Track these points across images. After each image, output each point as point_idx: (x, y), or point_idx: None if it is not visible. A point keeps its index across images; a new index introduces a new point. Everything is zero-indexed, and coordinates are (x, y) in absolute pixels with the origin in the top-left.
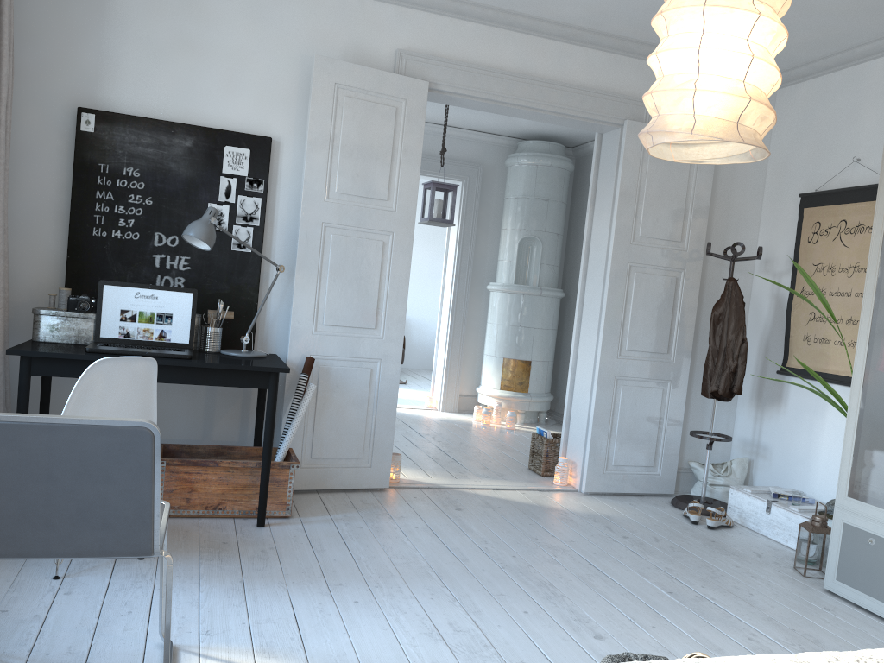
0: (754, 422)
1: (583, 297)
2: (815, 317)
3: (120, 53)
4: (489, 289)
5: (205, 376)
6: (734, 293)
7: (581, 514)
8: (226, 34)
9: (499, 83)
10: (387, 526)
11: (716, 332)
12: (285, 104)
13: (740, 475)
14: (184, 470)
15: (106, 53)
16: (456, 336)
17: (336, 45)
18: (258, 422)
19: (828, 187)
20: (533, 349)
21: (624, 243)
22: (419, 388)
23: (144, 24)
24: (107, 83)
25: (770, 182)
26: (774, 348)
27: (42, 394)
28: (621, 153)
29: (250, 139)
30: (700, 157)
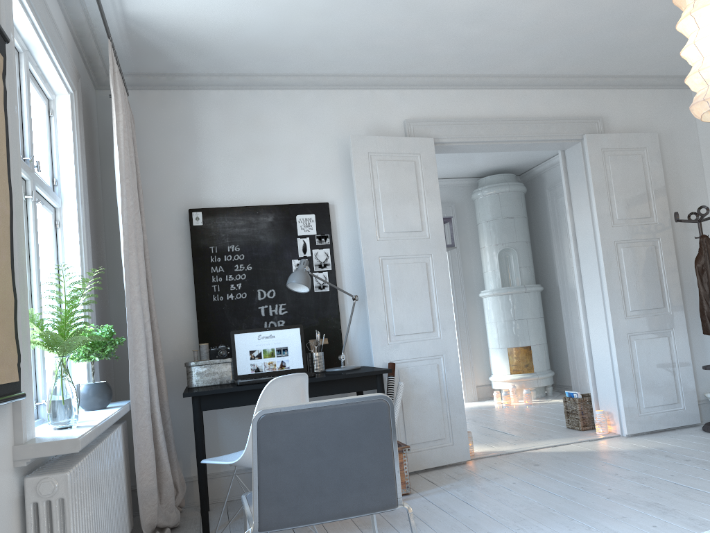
0: None
1: (580, 278)
2: None
3: (211, 164)
4: (482, 296)
5: (329, 388)
6: (709, 246)
7: (637, 450)
8: (282, 136)
9: (483, 128)
10: (490, 486)
11: (703, 280)
12: (332, 177)
13: None
14: None
15: (201, 167)
16: (463, 339)
17: (360, 126)
18: None
19: None
20: (530, 335)
21: (607, 227)
22: None
23: (224, 141)
24: (205, 188)
25: (706, 158)
26: None
27: None
28: (587, 159)
29: (313, 206)
30: None
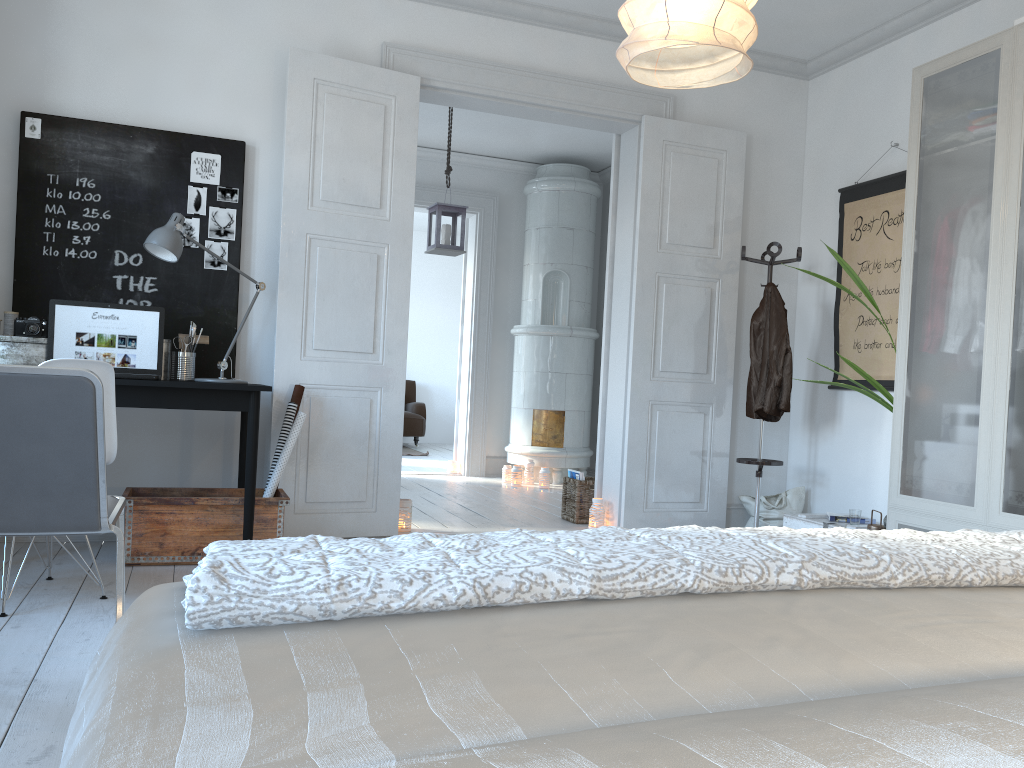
0: (808, 447)
1: (610, 317)
2: (864, 320)
3: (68, 51)
4: (514, 333)
5: (175, 399)
6: (773, 300)
7: None
8: (189, 29)
9: (500, 77)
10: None
11: (757, 344)
12: (259, 105)
13: (796, 506)
14: (155, 511)
15: (52, 51)
16: (478, 389)
17: (314, 39)
18: (242, 461)
19: (868, 178)
20: (567, 397)
21: (650, 252)
22: (442, 459)
23: (95, 19)
24: (54, 85)
25: (808, 181)
26: (824, 361)
27: None
28: (641, 152)
29: (221, 144)
30: (687, 82)
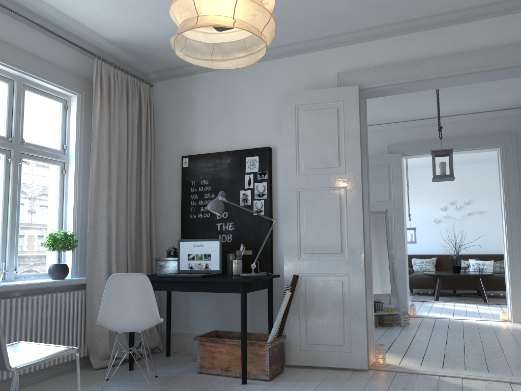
0: None
1: None
2: None
3: (199, 125)
4: None
5: (207, 287)
6: None
7: None
8: (244, 99)
9: (411, 69)
10: None
11: None
12: (277, 126)
13: None
14: (209, 345)
15: (193, 127)
16: (515, 262)
17: (301, 84)
18: (268, 318)
19: None
20: None
21: None
22: None
23: (208, 107)
24: (194, 141)
25: None
26: None
27: (166, 303)
28: None
29: (258, 150)
30: (260, 55)
